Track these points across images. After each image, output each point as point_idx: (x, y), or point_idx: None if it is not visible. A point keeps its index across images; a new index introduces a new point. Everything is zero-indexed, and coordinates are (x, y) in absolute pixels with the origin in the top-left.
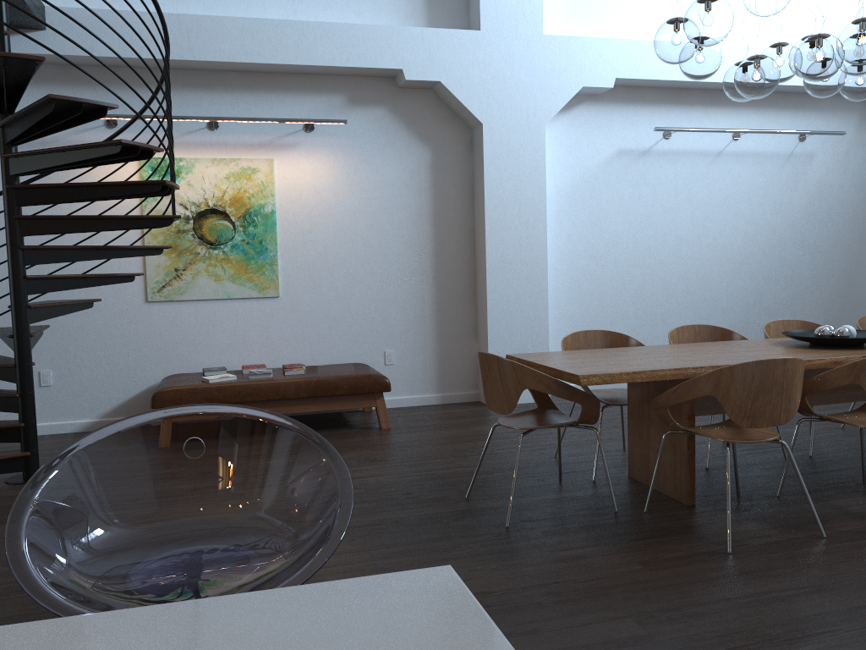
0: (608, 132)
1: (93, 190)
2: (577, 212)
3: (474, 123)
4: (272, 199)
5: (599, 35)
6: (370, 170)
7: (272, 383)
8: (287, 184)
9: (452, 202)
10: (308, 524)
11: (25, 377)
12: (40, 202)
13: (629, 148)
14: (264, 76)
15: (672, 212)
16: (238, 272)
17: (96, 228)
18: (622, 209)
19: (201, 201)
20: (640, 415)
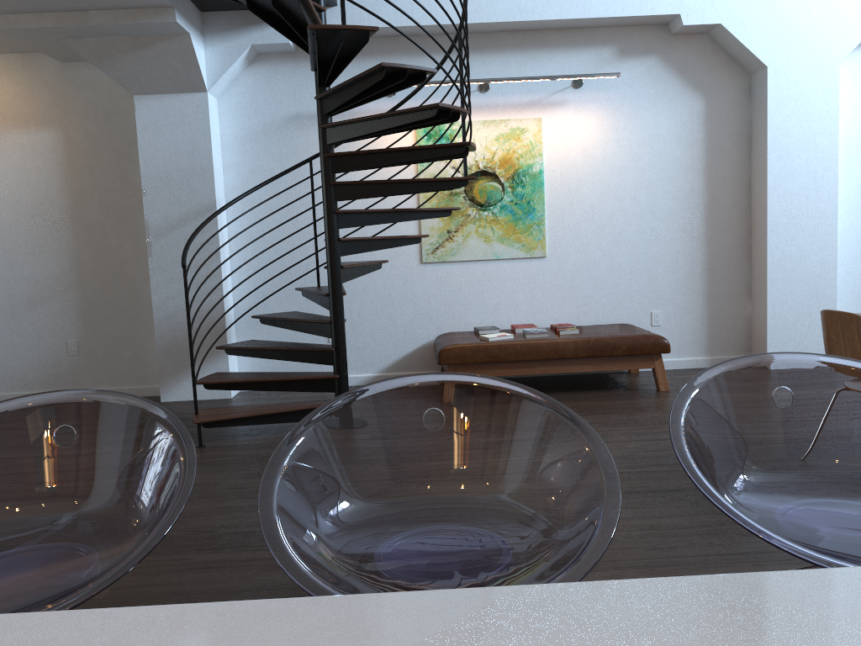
0: None
1: (401, 154)
2: None
3: (755, 66)
4: (540, 158)
5: None
6: (640, 124)
7: (551, 343)
8: (555, 143)
9: (726, 154)
10: None
11: (339, 332)
12: (353, 169)
13: None
14: (533, 34)
15: None
16: (506, 233)
17: (399, 191)
18: None
19: (472, 163)
20: None
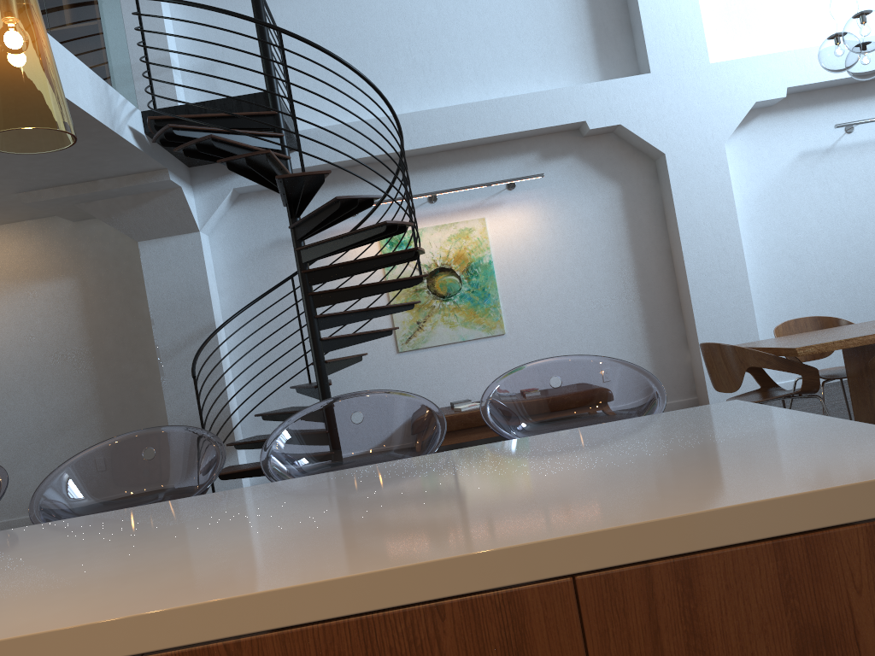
0: (787, 138)
1: (363, 264)
2: (768, 218)
3: (656, 154)
4: (488, 251)
5: (764, 52)
6: (568, 212)
7: None
8: (499, 237)
9: (646, 228)
10: (636, 411)
11: None
12: (326, 280)
13: (812, 149)
14: (468, 150)
15: (867, 202)
16: (467, 318)
17: (367, 293)
18: (814, 207)
19: (431, 262)
20: (860, 383)
